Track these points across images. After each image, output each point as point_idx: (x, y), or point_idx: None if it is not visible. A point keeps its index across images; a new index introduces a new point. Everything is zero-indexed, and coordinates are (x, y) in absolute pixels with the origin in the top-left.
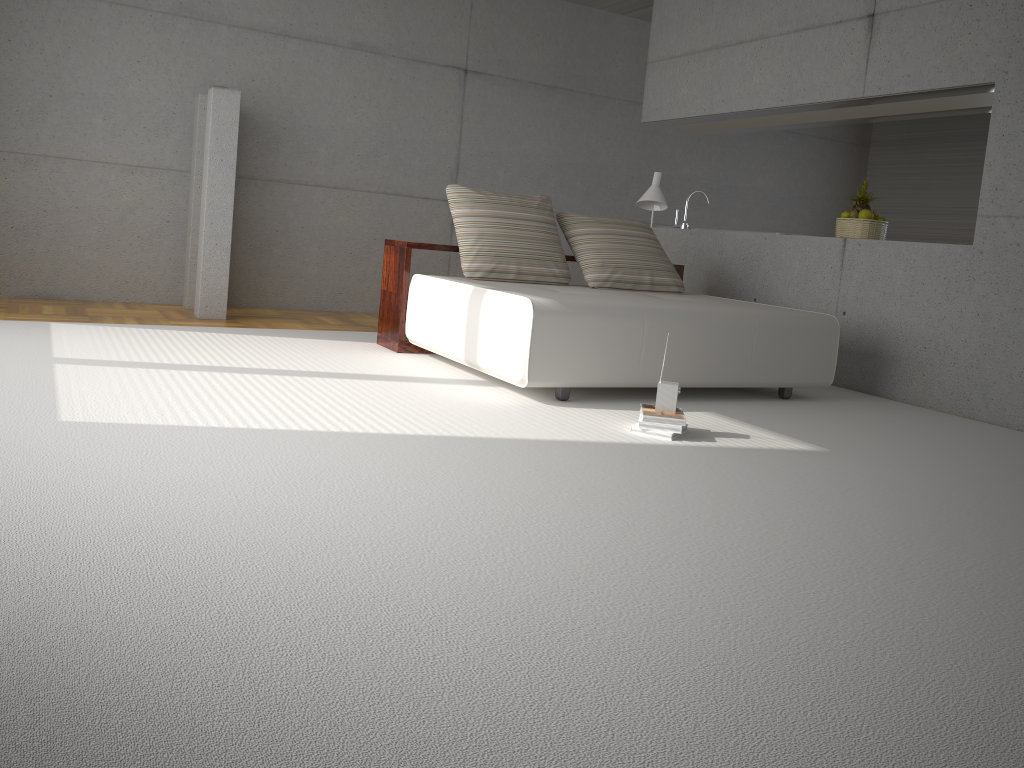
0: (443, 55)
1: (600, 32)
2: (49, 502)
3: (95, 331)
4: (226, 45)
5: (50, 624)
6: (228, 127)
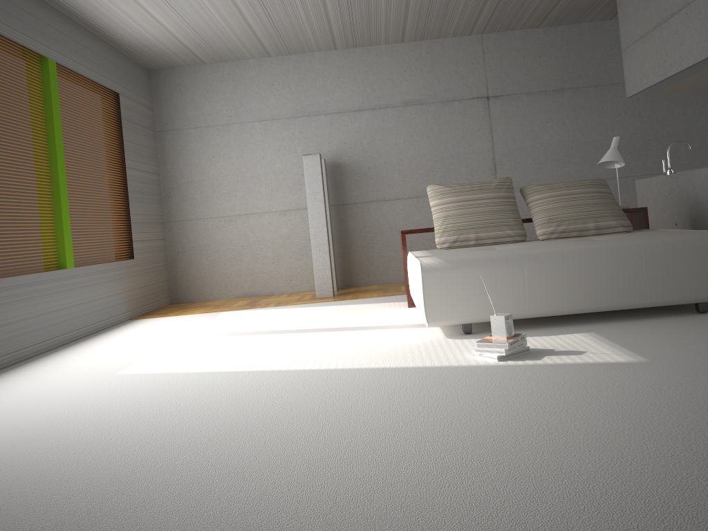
0: (468, 92)
1: (593, 38)
2: (25, 422)
3: (238, 314)
4: (326, 126)
5: None
6: (315, 177)
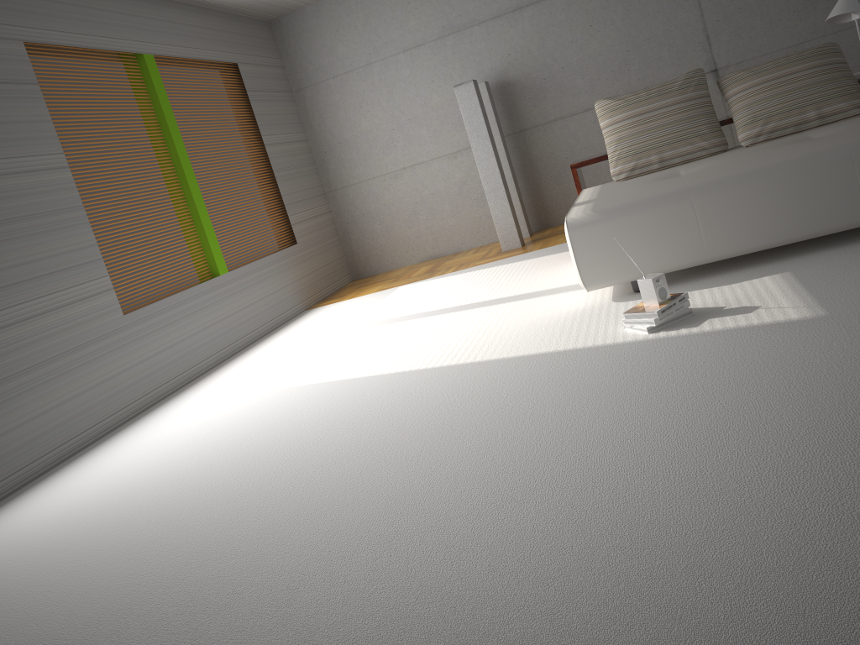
0: None
1: None
2: (172, 459)
3: (412, 289)
4: (482, 39)
5: (62, 542)
6: (473, 110)
